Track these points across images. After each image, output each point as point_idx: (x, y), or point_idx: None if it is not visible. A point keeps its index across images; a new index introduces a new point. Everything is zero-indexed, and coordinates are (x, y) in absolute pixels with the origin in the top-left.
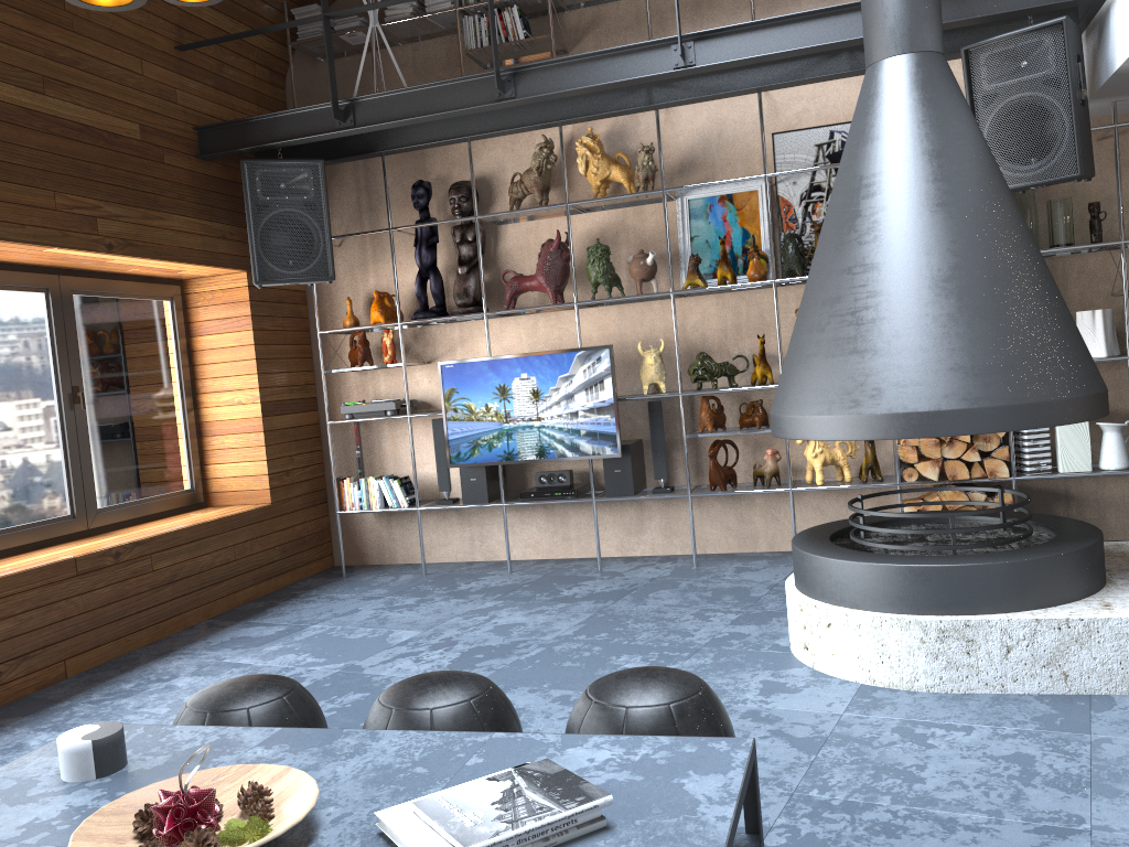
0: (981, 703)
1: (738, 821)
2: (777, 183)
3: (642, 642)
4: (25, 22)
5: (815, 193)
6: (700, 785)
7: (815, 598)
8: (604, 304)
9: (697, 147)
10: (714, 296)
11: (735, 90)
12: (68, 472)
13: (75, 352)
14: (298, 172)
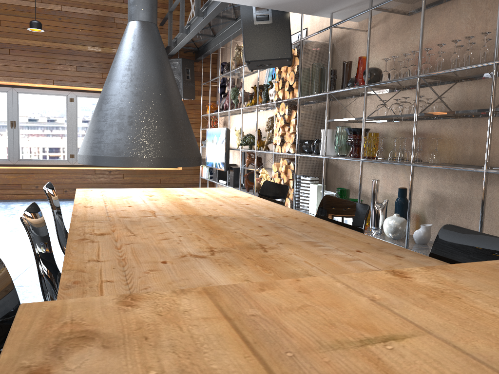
0: None
1: None
2: None
3: None
4: (99, 28)
5: None
6: None
7: None
8: (253, 111)
9: None
10: (272, 110)
11: None
12: None
13: None
14: (175, 63)
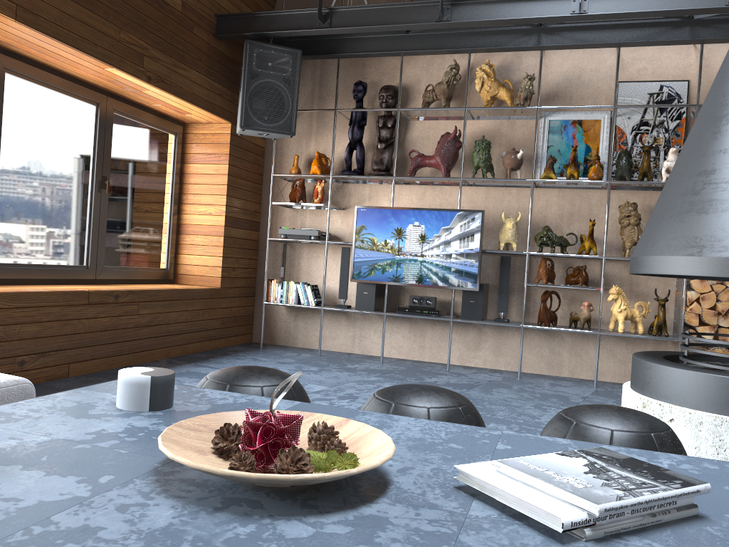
0: None
1: None
2: (616, 116)
3: (501, 417)
4: None
5: (643, 127)
6: None
7: (657, 399)
8: (476, 185)
9: (561, 84)
10: (558, 190)
11: (604, 42)
12: (89, 235)
13: (108, 152)
14: (283, 55)
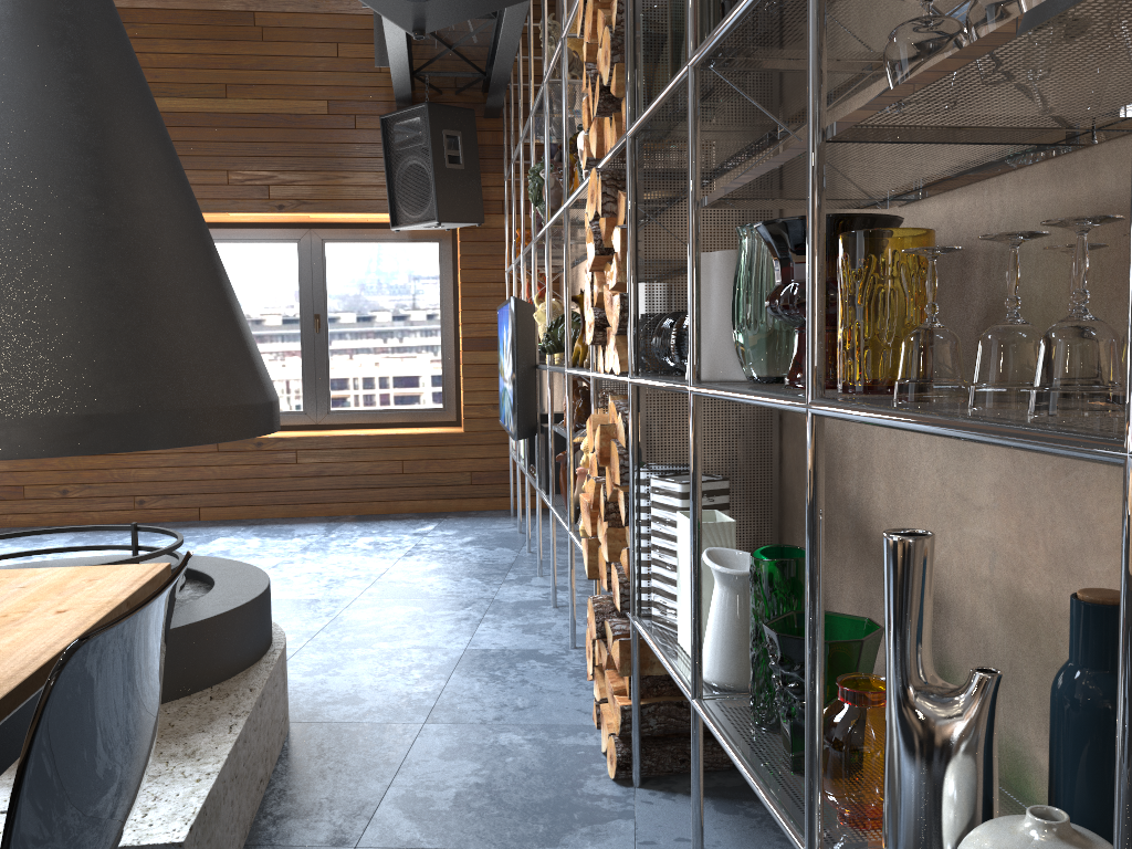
0: None
1: None
2: None
3: None
4: (213, 47)
5: None
6: None
7: None
8: None
9: None
10: None
11: None
12: (305, 379)
13: (320, 288)
14: (411, 119)
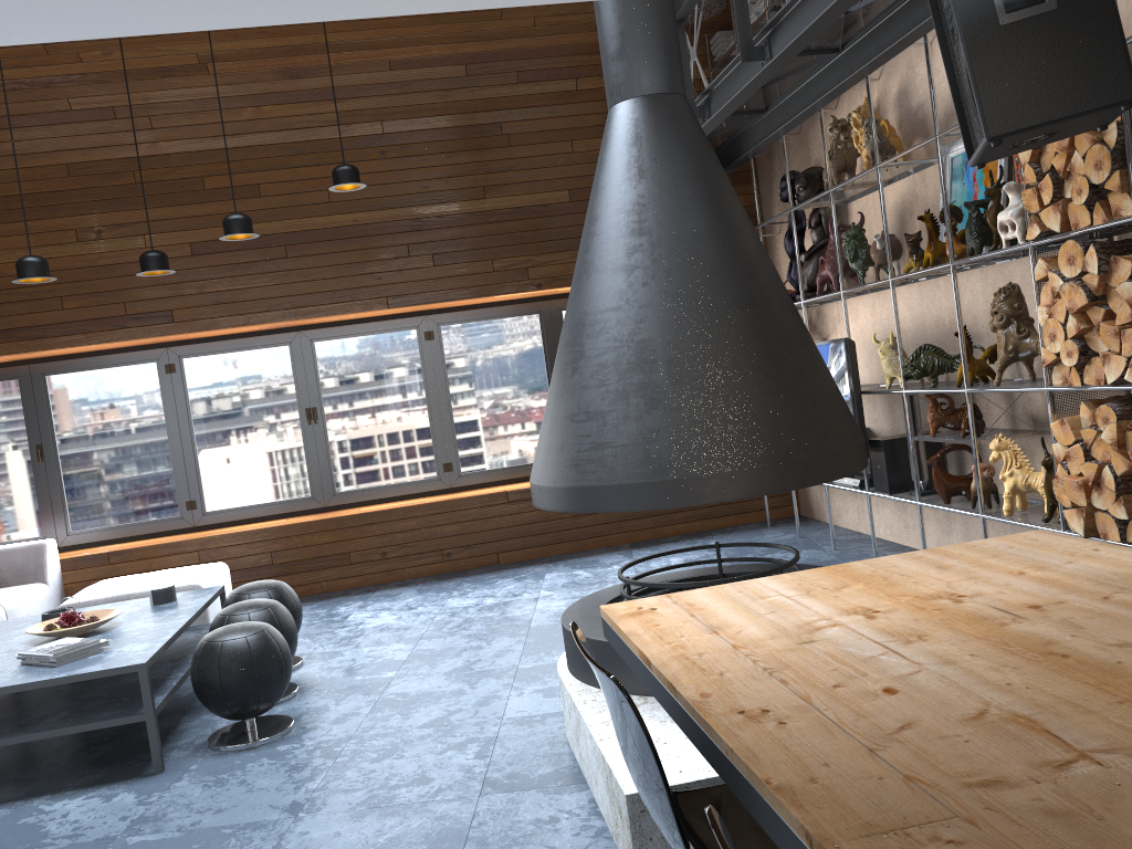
0: (545, 751)
1: (63, 682)
2: None
3: None
4: (470, 157)
5: None
6: (90, 668)
7: None
8: (908, 283)
9: None
10: (979, 270)
11: (888, 47)
12: None
13: None
14: None
